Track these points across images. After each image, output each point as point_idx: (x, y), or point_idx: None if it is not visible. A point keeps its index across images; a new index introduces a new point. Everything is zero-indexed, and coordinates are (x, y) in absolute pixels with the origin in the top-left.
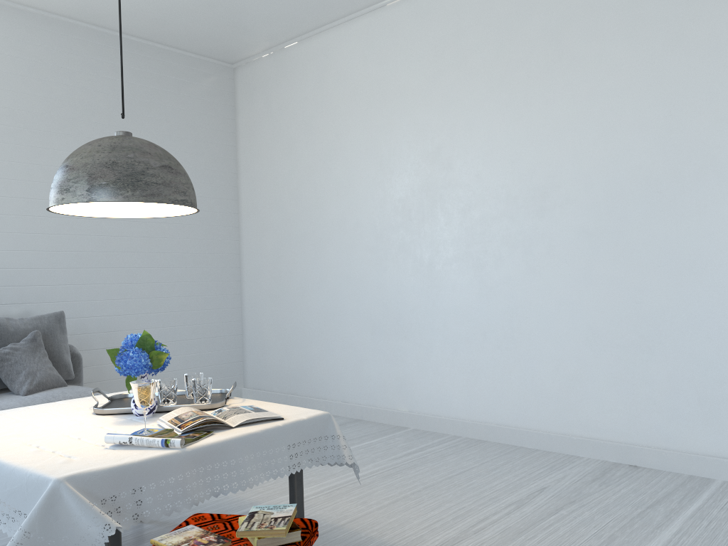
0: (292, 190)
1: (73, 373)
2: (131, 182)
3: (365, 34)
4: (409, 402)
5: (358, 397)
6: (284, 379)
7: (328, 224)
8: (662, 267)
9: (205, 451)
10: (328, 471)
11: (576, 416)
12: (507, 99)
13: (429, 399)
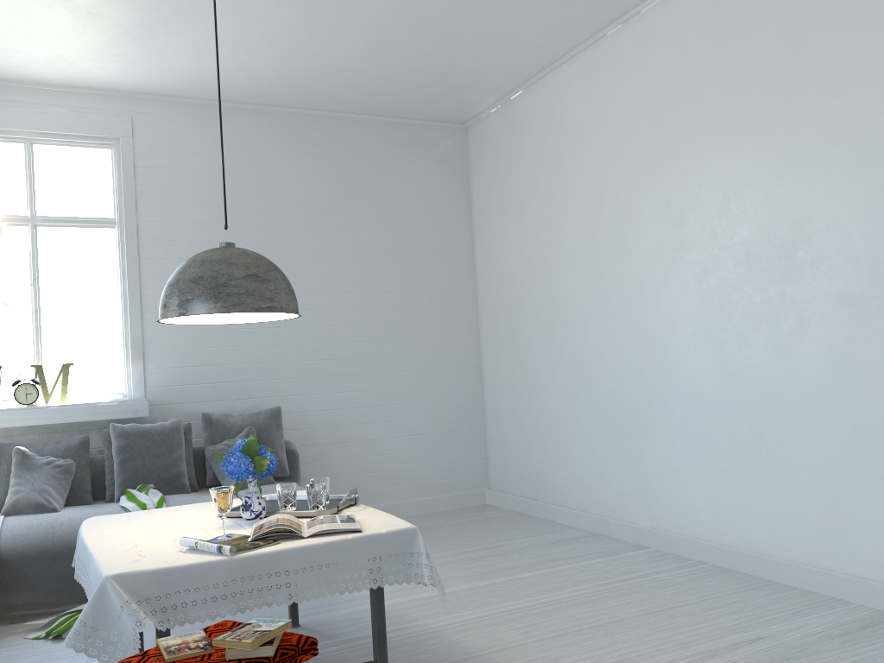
0: (524, 262)
1: (288, 470)
2: (213, 294)
3: (587, 72)
4: (651, 515)
5: (598, 507)
6: (525, 482)
7: (560, 299)
8: None
9: (254, 559)
10: (515, 593)
11: (843, 546)
12: (742, 132)
13: (671, 514)
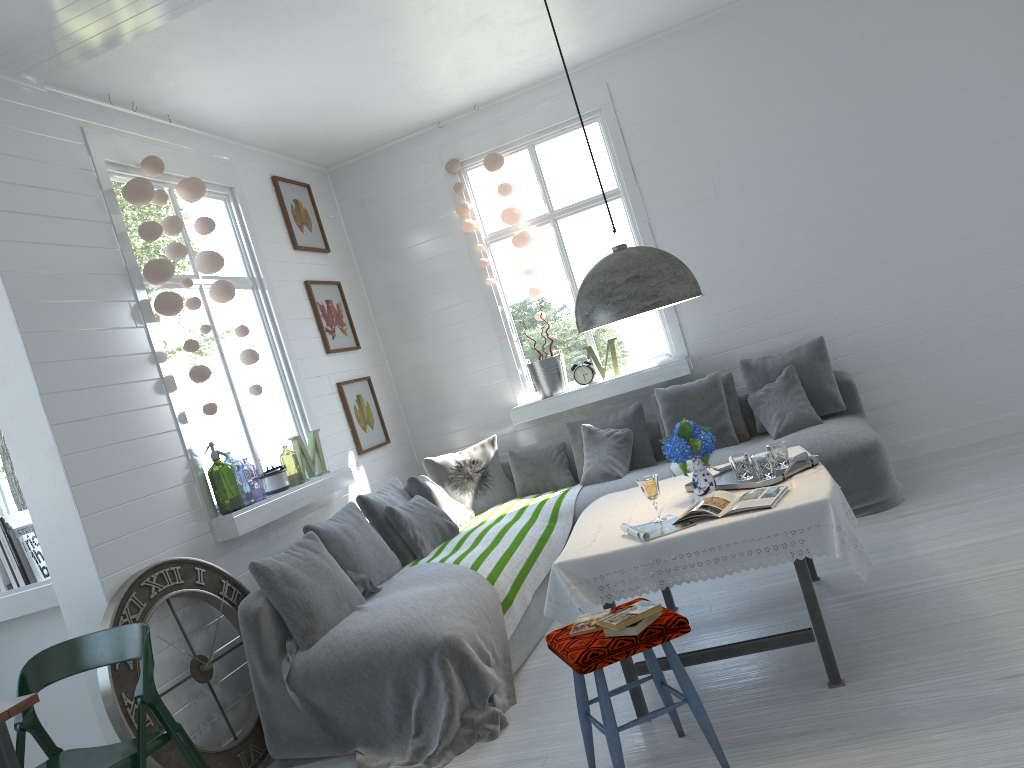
0: None
1: (842, 404)
2: (602, 307)
3: None
4: None
5: None
6: None
7: None
8: None
9: (664, 544)
10: None
11: None
12: None
13: None
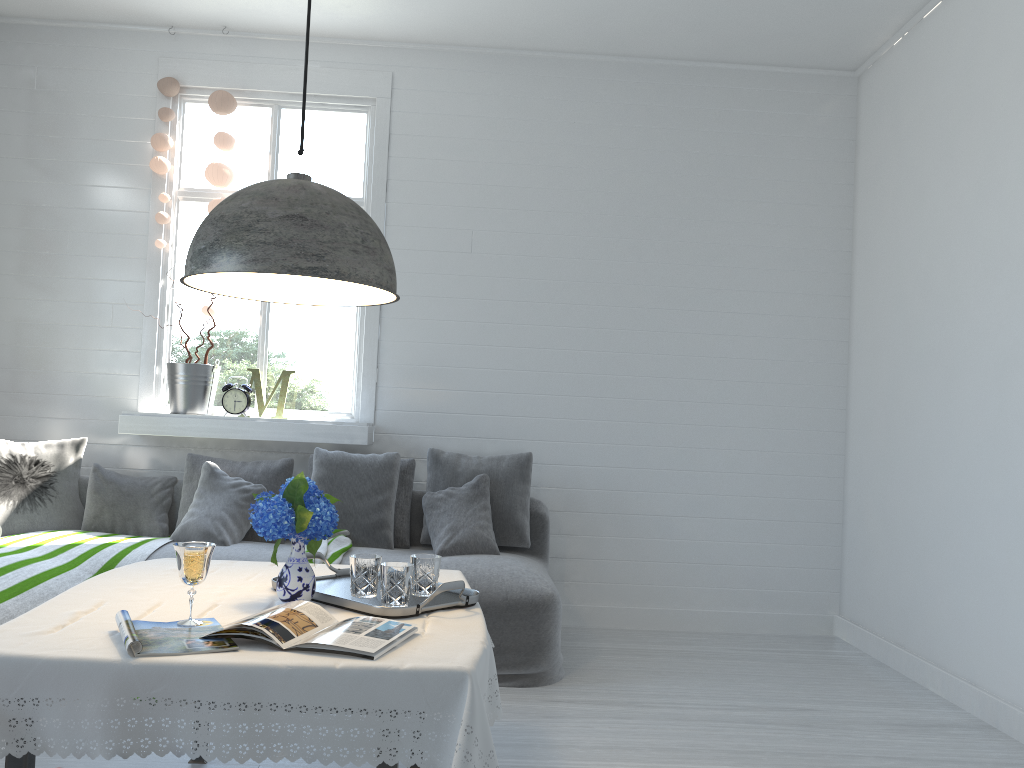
0: (919, 273)
1: (528, 539)
2: (229, 243)
3: None
4: None
5: (995, 681)
6: (889, 615)
7: (967, 331)
8: None
9: (161, 672)
10: None
11: None
12: None
13: None
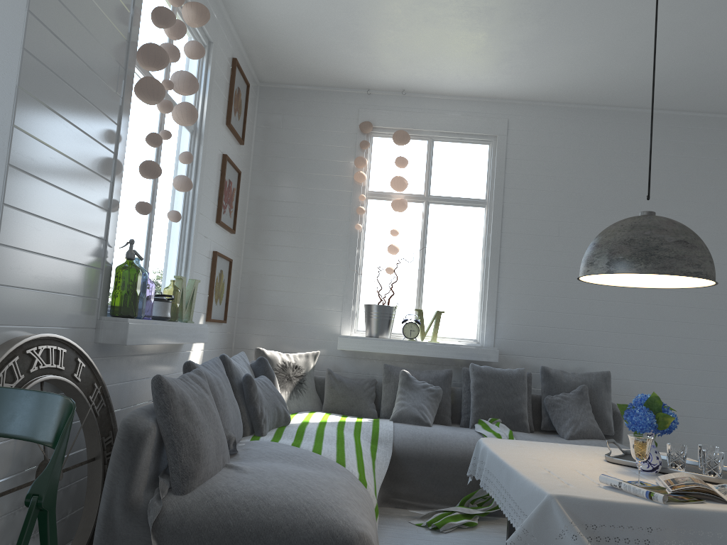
0: None
1: (613, 430)
2: (644, 256)
3: None
4: None
5: None
6: None
7: None
8: None
9: (687, 513)
10: None
11: None
12: None
13: None
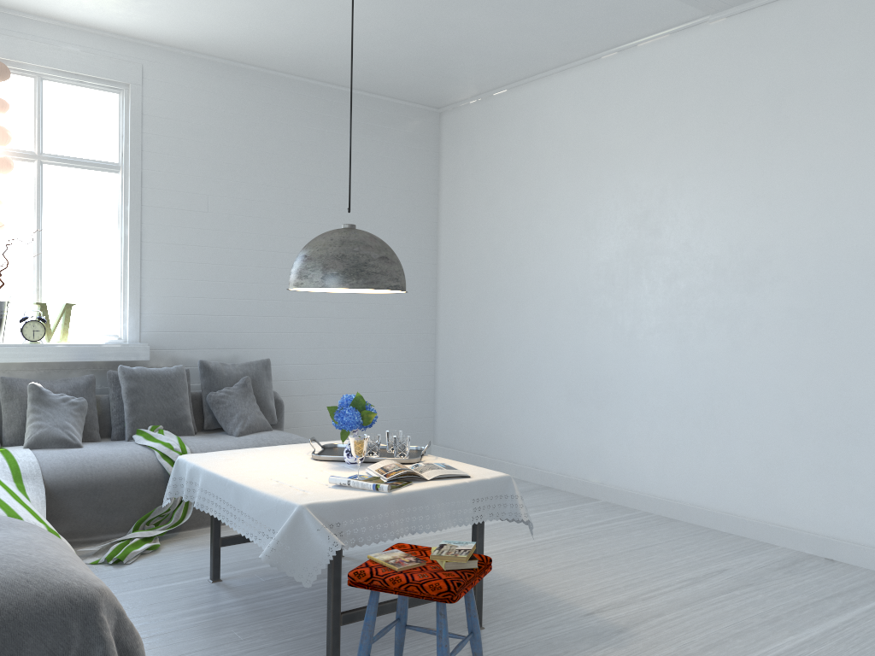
0: (493, 245)
1: (276, 418)
2: (356, 272)
3: (577, 87)
4: (602, 473)
5: (549, 464)
6: (475, 439)
7: (528, 282)
8: (873, 355)
9: (406, 496)
10: (511, 533)
11: (773, 502)
12: (722, 166)
13: (622, 472)
